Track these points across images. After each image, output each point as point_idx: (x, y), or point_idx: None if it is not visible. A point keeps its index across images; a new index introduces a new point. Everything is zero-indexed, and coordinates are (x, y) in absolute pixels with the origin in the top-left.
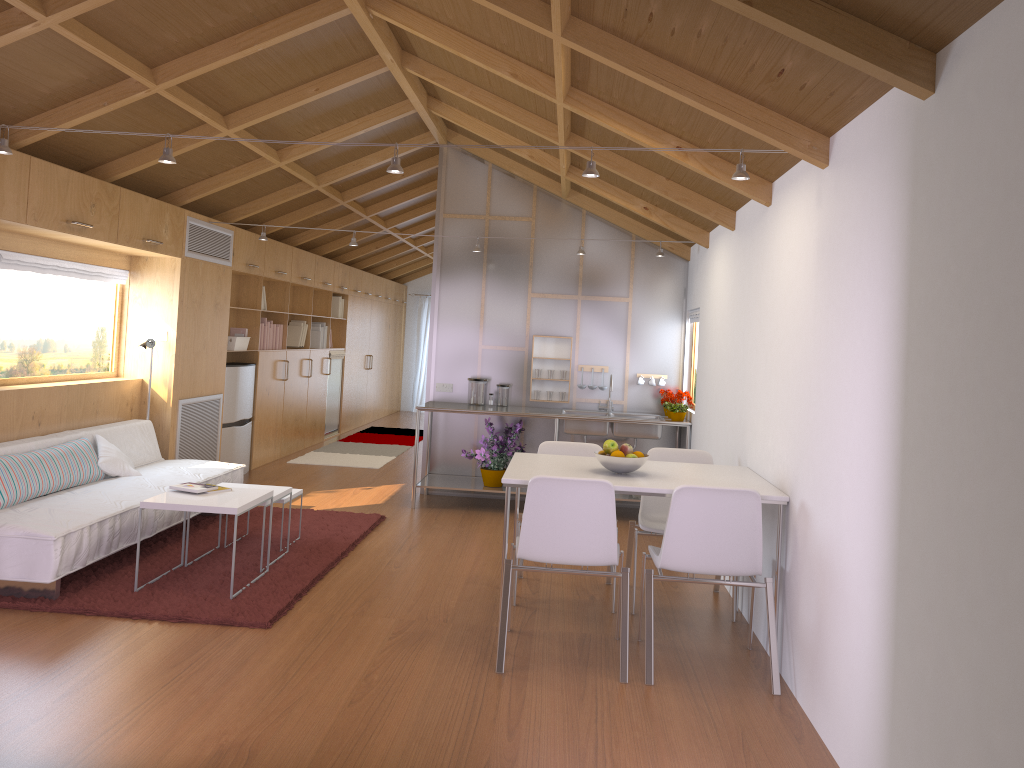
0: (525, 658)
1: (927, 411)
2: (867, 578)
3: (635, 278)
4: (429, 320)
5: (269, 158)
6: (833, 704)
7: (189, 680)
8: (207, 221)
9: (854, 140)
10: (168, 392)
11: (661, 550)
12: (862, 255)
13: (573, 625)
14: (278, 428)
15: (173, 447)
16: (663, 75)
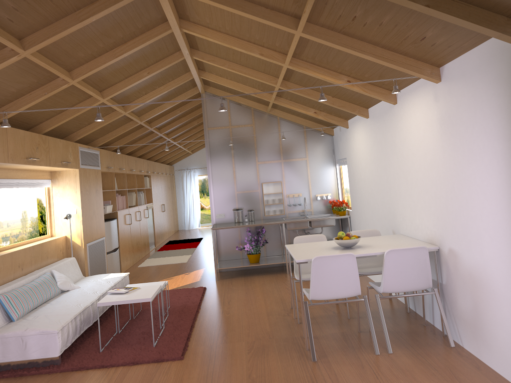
0: (322, 351)
1: None
2: None
3: (308, 147)
4: (187, 182)
5: (120, 111)
6: (495, 347)
7: None
8: (87, 147)
9: (460, 67)
10: (81, 240)
11: (382, 283)
12: (477, 123)
13: (334, 328)
14: (130, 249)
15: (87, 269)
16: (355, 46)
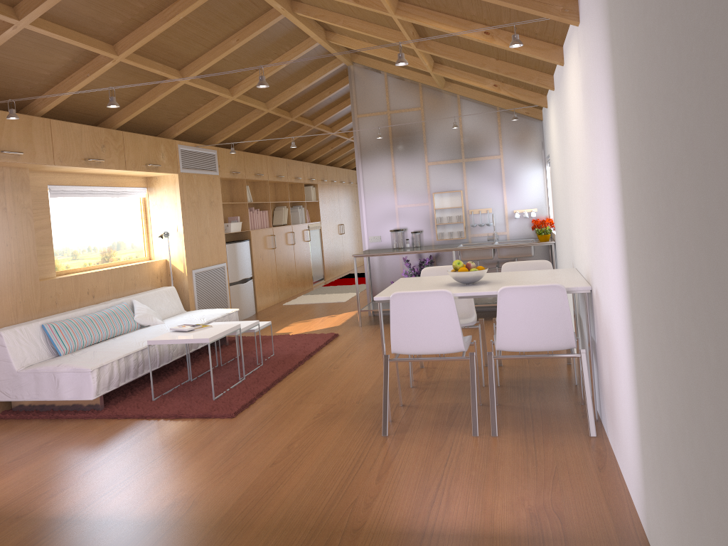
0: (407, 424)
1: (632, 202)
2: (623, 341)
3: (503, 140)
4: None
5: (222, 95)
6: (621, 440)
7: (169, 456)
8: (194, 146)
9: None
10: (183, 266)
11: (496, 337)
12: (597, 87)
13: (450, 398)
14: (274, 282)
15: (193, 302)
16: None
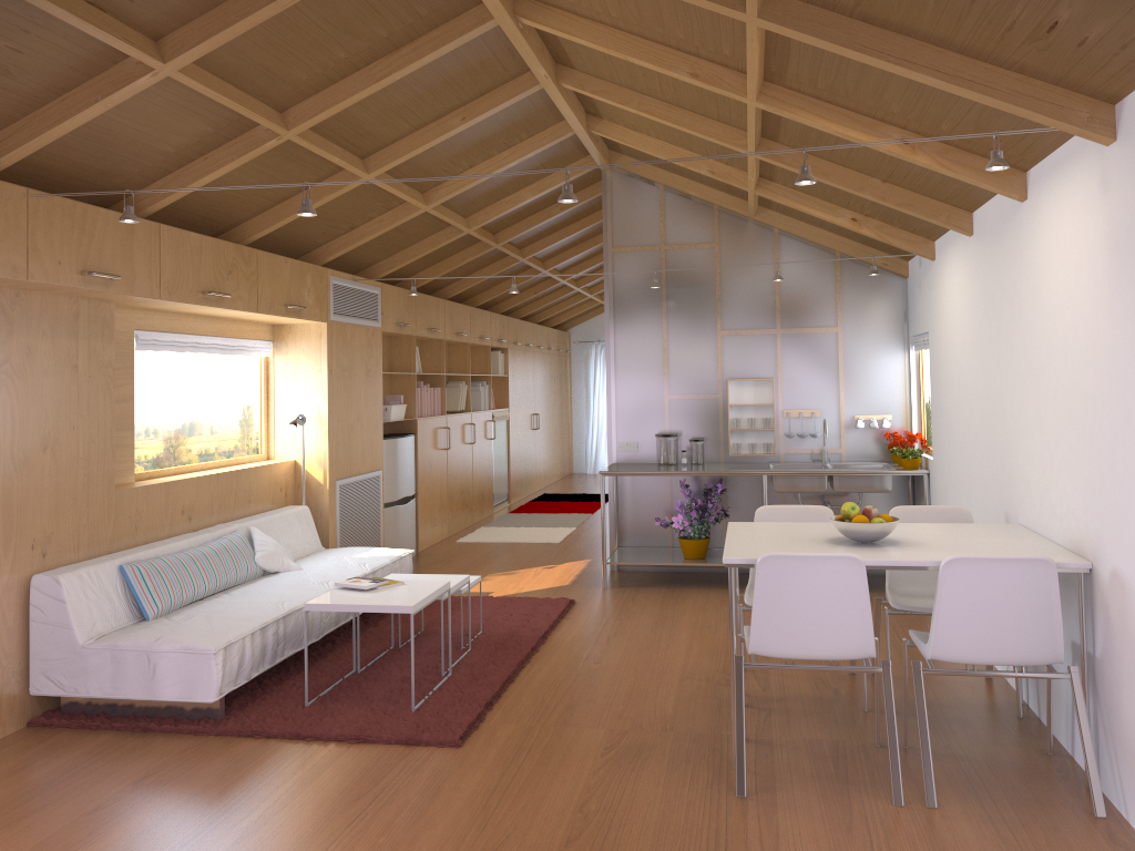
0: (769, 776)
1: None
2: None
3: (843, 303)
4: (597, 369)
5: (414, 202)
6: None
7: (376, 817)
8: (351, 279)
9: None
10: (323, 473)
11: (930, 637)
12: None
13: (820, 729)
14: (444, 503)
15: (333, 534)
16: (889, 50)
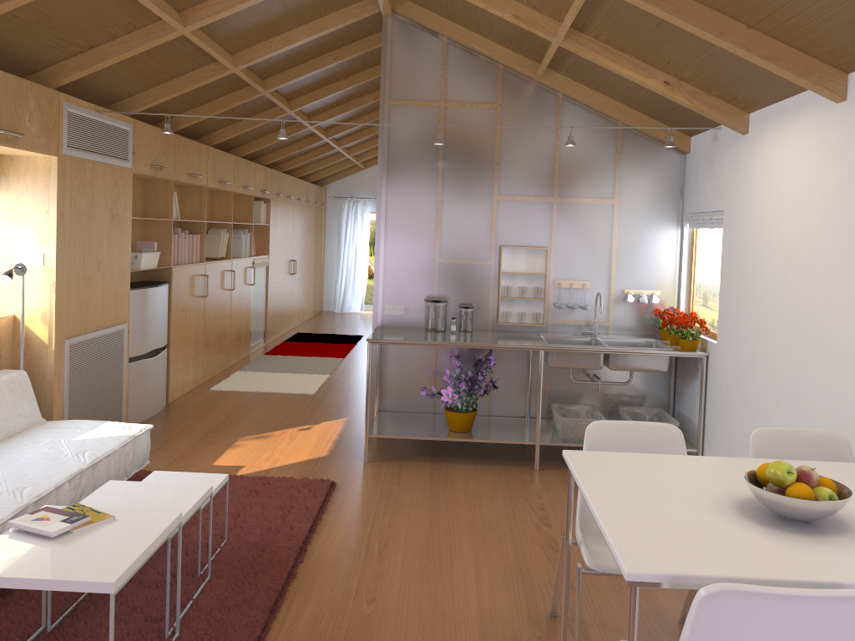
0: None
1: None
2: None
3: (622, 175)
4: (349, 222)
5: (168, 19)
6: None
7: None
8: (94, 110)
9: None
10: (49, 331)
11: None
12: None
13: None
14: (199, 351)
15: (60, 400)
16: None
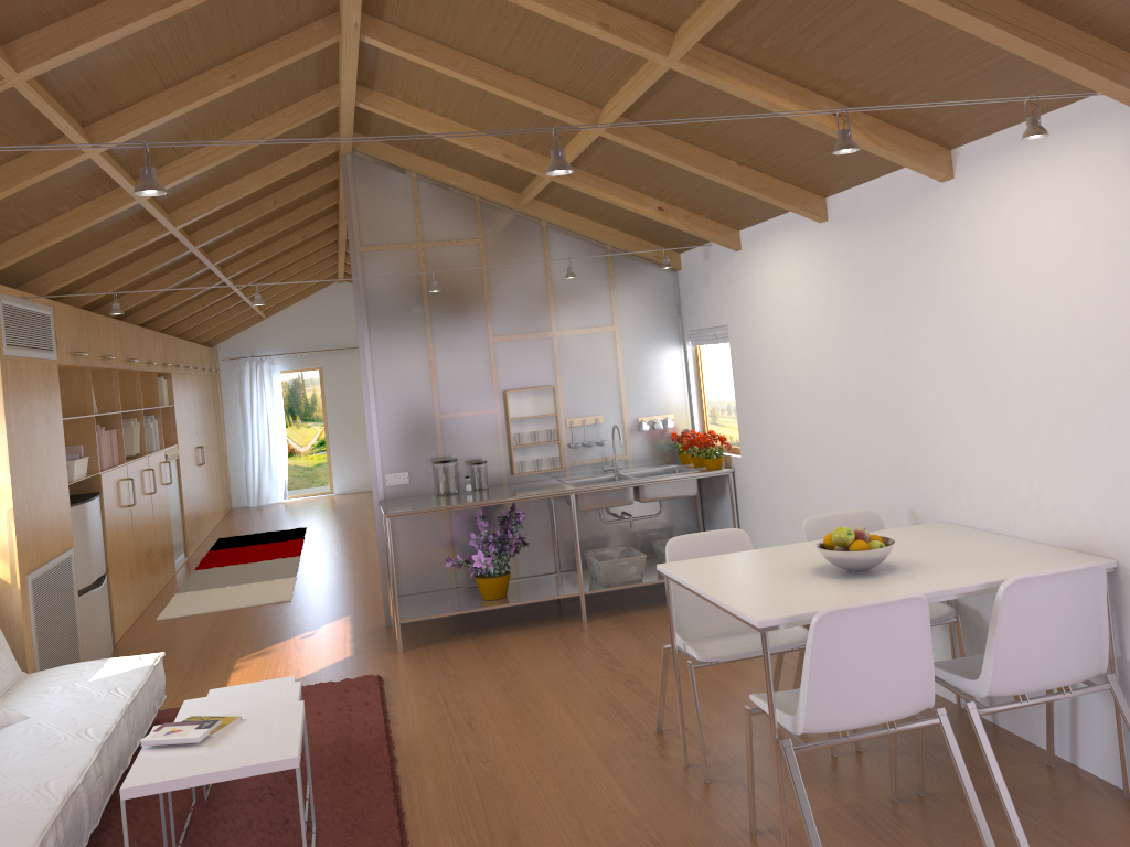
0: None
1: None
2: None
3: (618, 300)
4: (254, 388)
5: (131, 191)
6: None
7: None
8: (22, 297)
9: None
10: (11, 568)
11: (986, 672)
12: None
13: (818, 794)
14: (133, 574)
15: (30, 649)
16: None
